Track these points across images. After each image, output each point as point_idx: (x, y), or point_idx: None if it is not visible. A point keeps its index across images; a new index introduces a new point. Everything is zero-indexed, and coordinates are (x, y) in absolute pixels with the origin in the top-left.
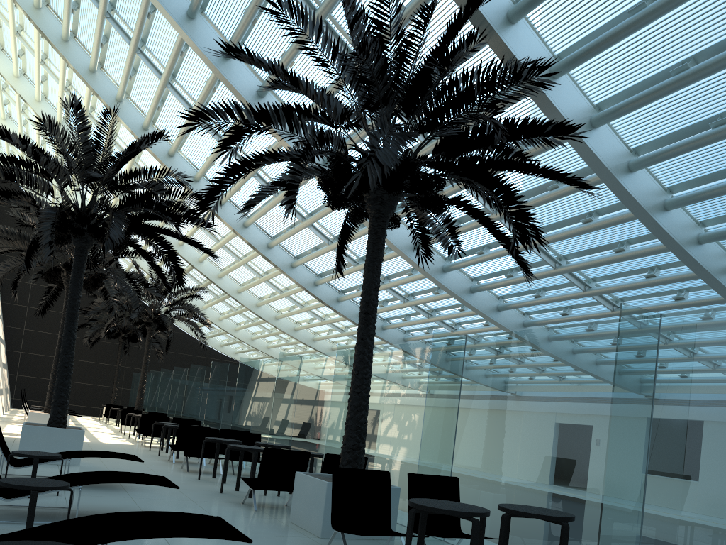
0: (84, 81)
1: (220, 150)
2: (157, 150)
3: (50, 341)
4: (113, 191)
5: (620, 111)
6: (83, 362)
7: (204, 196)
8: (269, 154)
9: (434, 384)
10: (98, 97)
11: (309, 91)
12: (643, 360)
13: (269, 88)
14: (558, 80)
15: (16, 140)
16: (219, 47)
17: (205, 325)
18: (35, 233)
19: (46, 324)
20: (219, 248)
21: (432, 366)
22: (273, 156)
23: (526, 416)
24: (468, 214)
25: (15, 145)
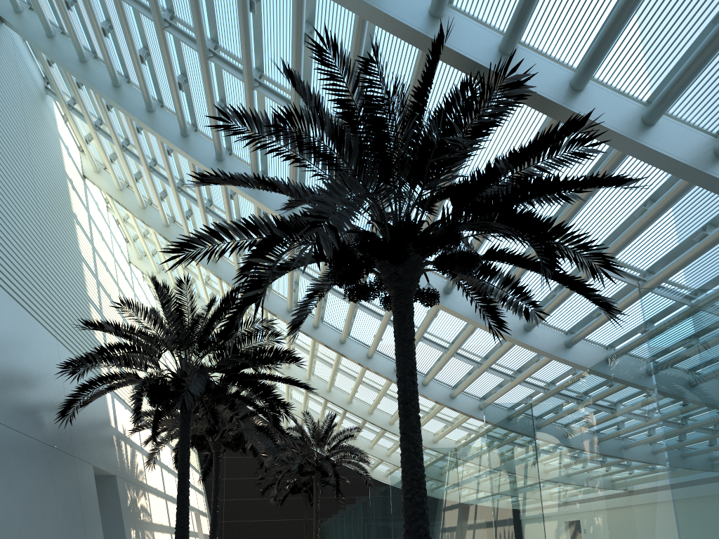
0: (209, 271)
1: (241, 278)
2: (277, 310)
3: (247, 506)
4: (200, 351)
5: (671, 93)
6: (277, 521)
7: (225, 325)
8: (281, 266)
9: (499, 470)
10: (222, 280)
11: (289, 190)
12: (707, 363)
13: (286, 208)
14: (584, 91)
15: (109, 327)
16: (285, 200)
17: (364, 462)
18: (157, 407)
19: (241, 491)
20: (358, 385)
21: (491, 448)
22: (279, 266)
23: (606, 488)
24: (513, 265)
25: (107, 331)
